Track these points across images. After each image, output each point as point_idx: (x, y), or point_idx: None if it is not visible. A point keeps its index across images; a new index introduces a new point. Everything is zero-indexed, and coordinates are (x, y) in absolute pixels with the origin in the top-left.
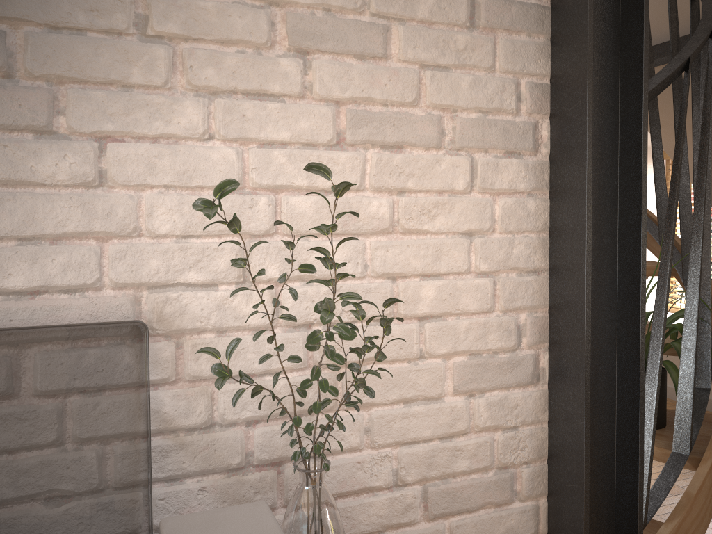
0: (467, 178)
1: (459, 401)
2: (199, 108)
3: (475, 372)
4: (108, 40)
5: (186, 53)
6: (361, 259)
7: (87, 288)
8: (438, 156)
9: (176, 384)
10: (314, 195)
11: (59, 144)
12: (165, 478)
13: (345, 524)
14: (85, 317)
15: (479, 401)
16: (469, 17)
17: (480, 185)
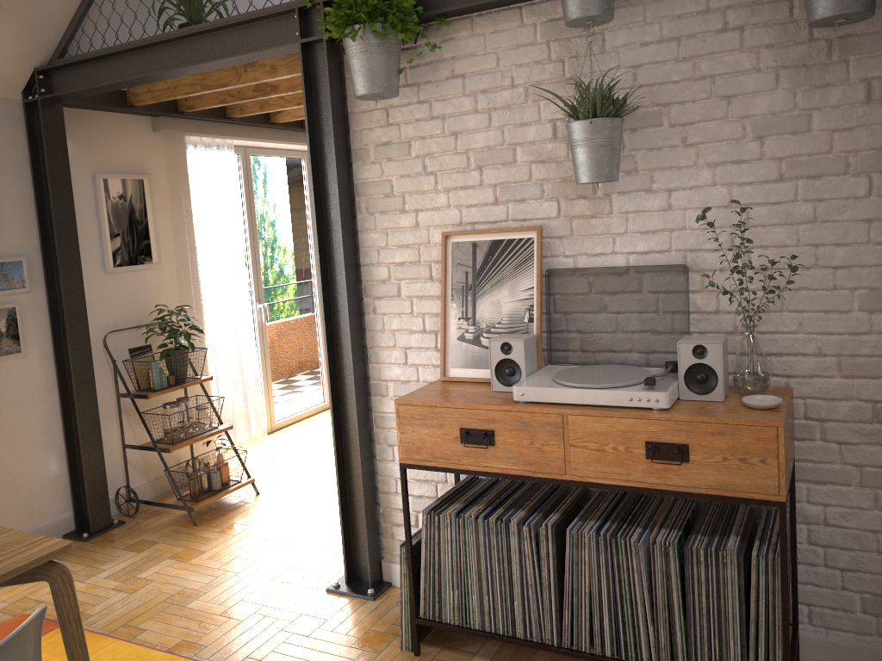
0: (866, 189)
1: (862, 315)
2: (709, 172)
3: (874, 299)
4: (670, 150)
5: (703, 149)
6: (795, 237)
7: (665, 251)
8: (844, 178)
9: (702, 292)
10: (767, 206)
11: (653, 195)
12: (698, 332)
13: (788, 369)
14: (665, 263)
15: (877, 316)
16: (866, 96)
17: (876, 192)
